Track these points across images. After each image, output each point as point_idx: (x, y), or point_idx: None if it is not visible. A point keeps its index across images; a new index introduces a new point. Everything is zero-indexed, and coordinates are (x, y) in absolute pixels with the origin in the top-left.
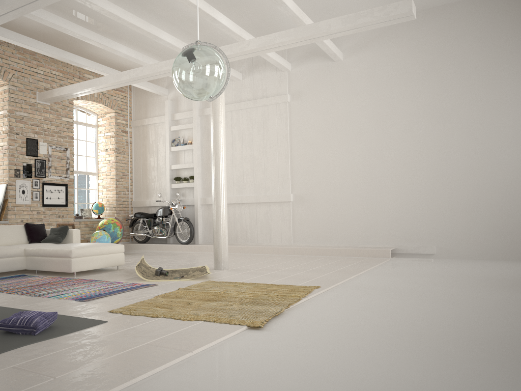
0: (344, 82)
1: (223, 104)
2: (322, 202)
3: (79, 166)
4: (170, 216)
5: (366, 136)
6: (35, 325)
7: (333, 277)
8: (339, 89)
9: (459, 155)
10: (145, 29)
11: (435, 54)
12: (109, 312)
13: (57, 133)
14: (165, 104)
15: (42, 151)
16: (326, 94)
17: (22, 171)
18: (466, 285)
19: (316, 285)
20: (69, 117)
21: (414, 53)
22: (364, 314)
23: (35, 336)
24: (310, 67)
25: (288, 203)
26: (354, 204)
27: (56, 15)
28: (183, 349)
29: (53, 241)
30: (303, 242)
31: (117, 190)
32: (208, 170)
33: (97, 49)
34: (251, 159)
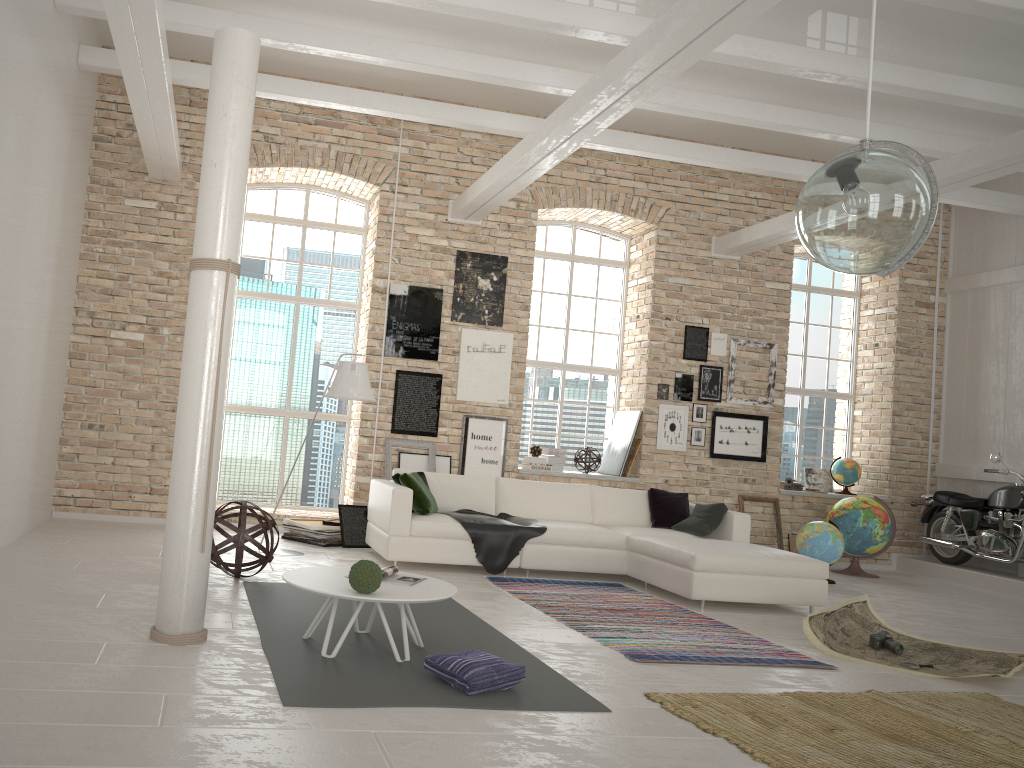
0: None
1: None
2: None
3: (807, 380)
4: None
5: None
6: (469, 678)
7: None
8: None
9: None
10: (915, 85)
11: None
12: (643, 695)
13: (752, 313)
14: None
15: (716, 351)
16: None
17: (673, 389)
18: None
19: None
20: (782, 281)
21: None
22: None
23: (467, 697)
24: None
25: None
26: None
27: (716, 95)
28: None
29: (690, 530)
30: None
31: (895, 436)
32: None
33: None
34: None
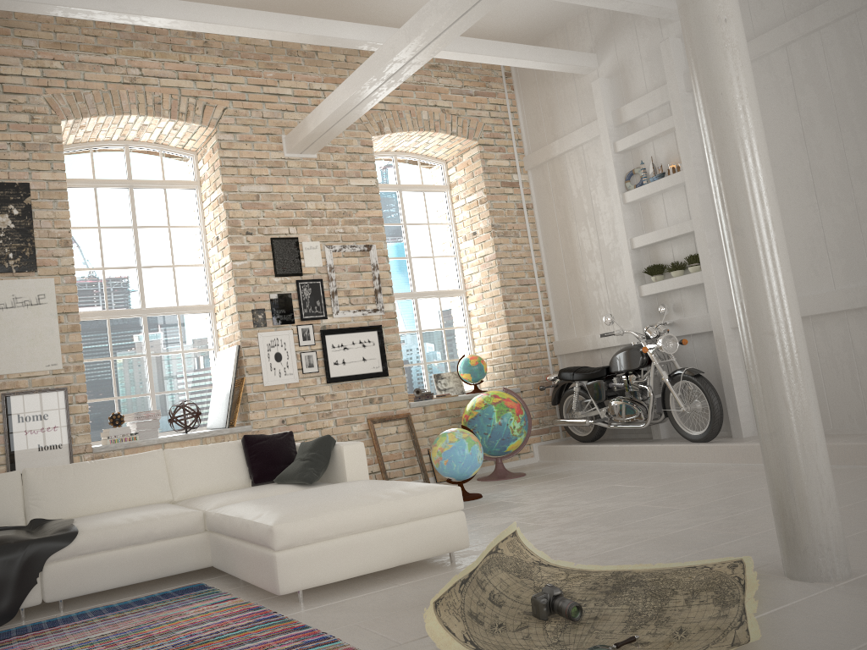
0: None
1: None
2: None
3: (417, 282)
4: (647, 370)
5: None
6: None
7: None
8: None
9: None
10: None
11: None
12: None
13: (342, 215)
14: (593, 91)
15: (311, 262)
16: None
17: (270, 313)
18: None
19: None
20: (368, 177)
21: None
22: None
23: None
24: None
25: None
26: None
27: None
28: None
29: (294, 480)
30: None
31: (511, 322)
32: None
33: (396, 2)
34: None
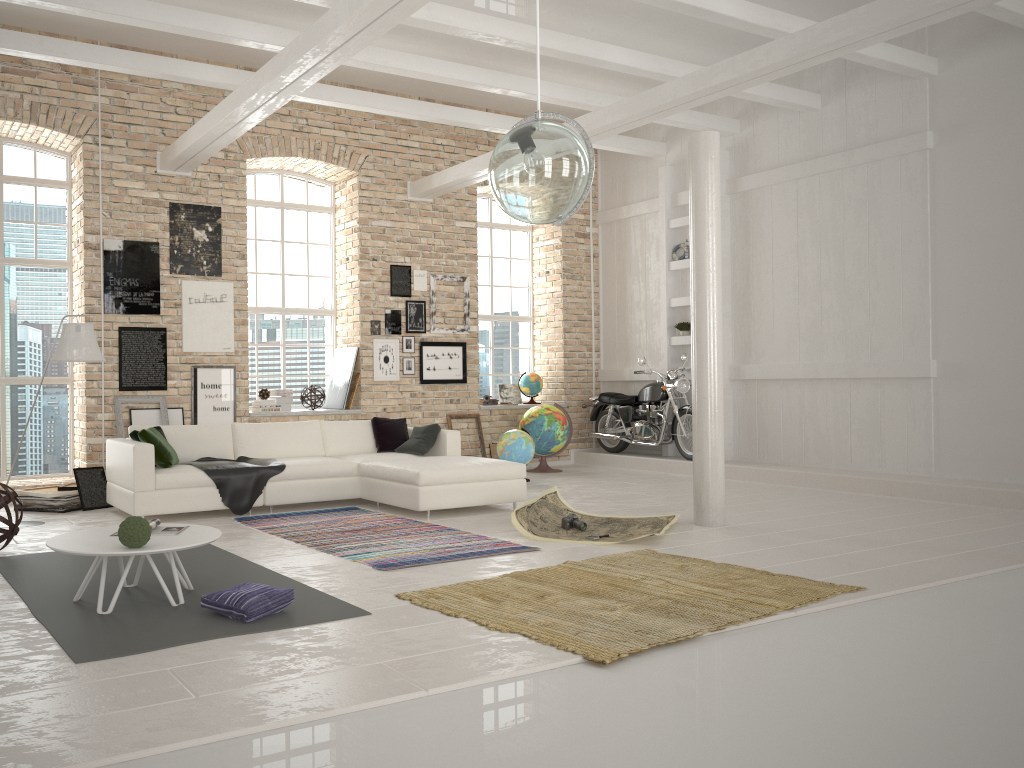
0: None
1: (715, 186)
2: (1012, 380)
3: (495, 307)
4: (665, 402)
5: None
6: (246, 608)
7: (933, 568)
8: None
9: None
10: (566, 49)
11: None
12: (394, 596)
13: (446, 251)
14: (659, 175)
15: (418, 287)
16: None
17: (384, 324)
18: None
19: (861, 584)
20: (469, 220)
21: None
22: (871, 667)
23: (246, 624)
24: (986, 61)
25: (926, 381)
26: None
27: (405, 53)
28: (420, 683)
29: (411, 451)
30: (961, 470)
31: (567, 350)
32: (746, 307)
33: None
34: (838, 282)
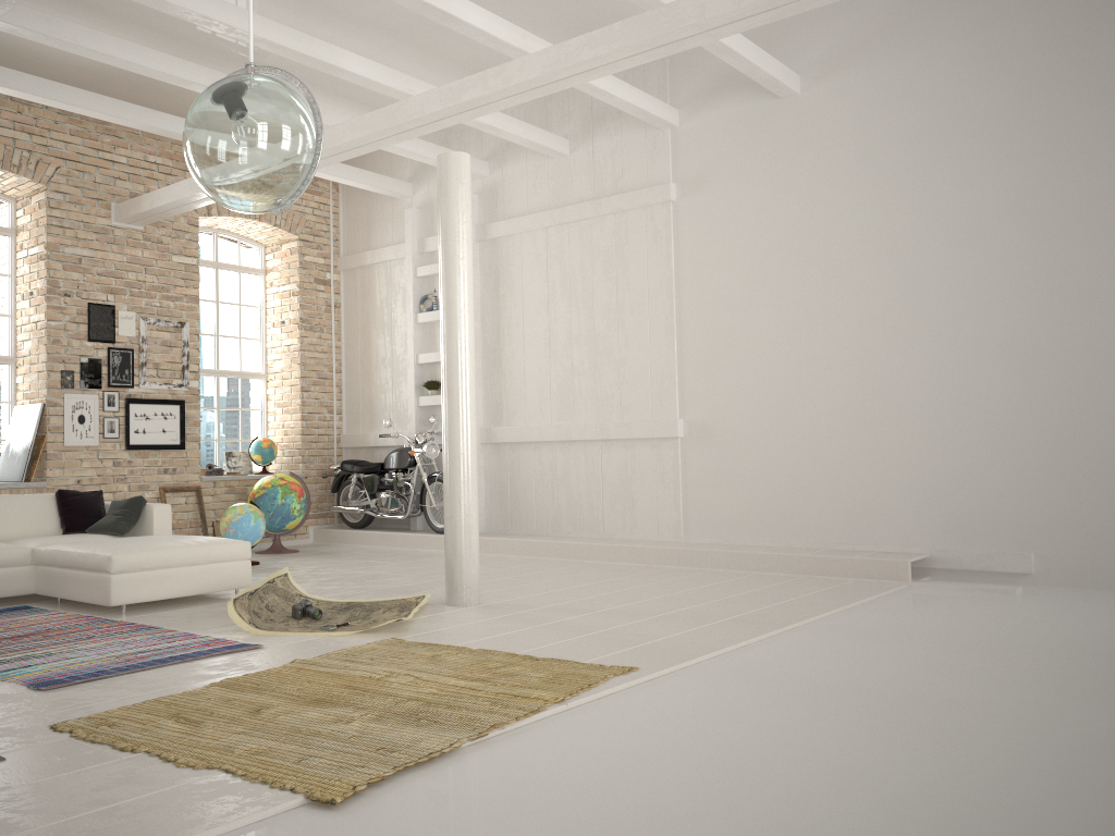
0: (804, 148)
1: (466, 215)
2: (753, 439)
3: (222, 360)
4: (413, 470)
5: (857, 277)
6: None
7: (701, 639)
8: (792, 165)
9: (1097, 321)
10: (299, 49)
11: (1033, 64)
12: (49, 728)
13: (161, 290)
14: (405, 218)
15: (125, 331)
16: (762, 180)
17: (79, 375)
18: (1040, 680)
19: (632, 663)
20: (190, 255)
21: (980, 64)
22: (660, 770)
23: None
24: (722, 115)
25: (673, 441)
26: (830, 445)
27: (101, 32)
28: None
29: (108, 531)
30: (708, 534)
31: (305, 411)
32: (497, 364)
33: None
34: (589, 337)
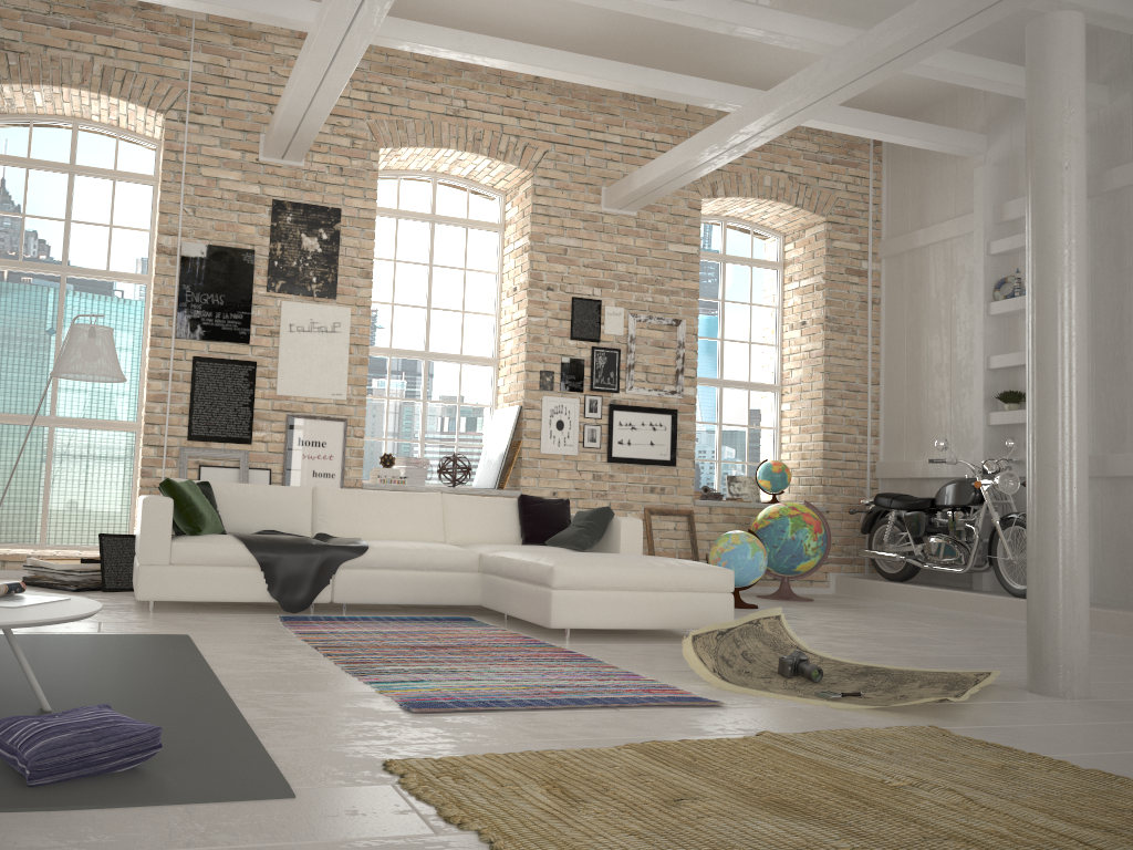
0: None
1: (1076, 103)
2: None
3: (726, 368)
4: (979, 509)
5: None
6: (31, 756)
7: None
8: None
9: None
10: None
11: None
12: (380, 764)
13: (654, 283)
14: (974, 179)
15: (611, 329)
16: None
17: (559, 377)
18: None
19: None
20: (689, 243)
21: None
22: None
23: (25, 790)
24: None
25: None
26: None
27: None
28: None
29: (567, 544)
30: None
31: (828, 431)
32: (1117, 366)
33: (755, 55)
34: None
